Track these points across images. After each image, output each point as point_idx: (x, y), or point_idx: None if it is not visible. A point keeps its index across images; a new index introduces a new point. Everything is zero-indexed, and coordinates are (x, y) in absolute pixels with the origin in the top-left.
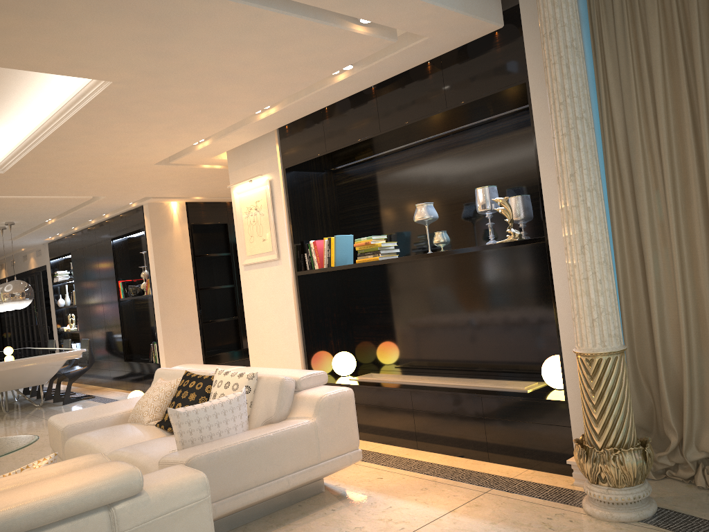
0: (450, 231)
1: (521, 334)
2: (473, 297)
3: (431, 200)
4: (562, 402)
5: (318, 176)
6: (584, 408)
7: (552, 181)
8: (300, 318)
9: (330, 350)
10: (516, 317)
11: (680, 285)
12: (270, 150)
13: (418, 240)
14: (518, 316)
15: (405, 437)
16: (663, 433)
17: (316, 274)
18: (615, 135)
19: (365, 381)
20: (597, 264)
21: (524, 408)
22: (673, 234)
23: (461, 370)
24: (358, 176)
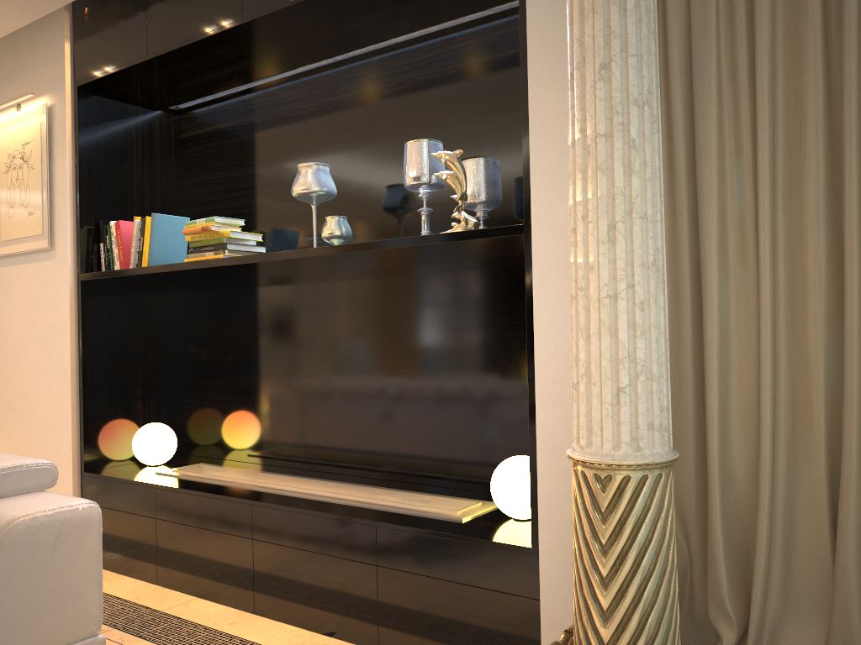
0: (357, 226)
1: (460, 413)
2: (385, 343)
3: (330, 170)
4: (526, 551)
5: (144, 114)
6: (580, 581)
7: (552, 108)
8: (79, 358)
9: (134, 418)
10: (454, 383)
11: (770, 338)
12: (54, 52)
13: (303, 239)
14: (458, 381)
15: (235, 589)
16: (702, 616)
17: (120, 283)
18: (669, 49)
19: (181, 478)
20: (639, 267)
21: (453, 555)
22: (765, 238)
23: (353, 470)
24: (215, 124)
